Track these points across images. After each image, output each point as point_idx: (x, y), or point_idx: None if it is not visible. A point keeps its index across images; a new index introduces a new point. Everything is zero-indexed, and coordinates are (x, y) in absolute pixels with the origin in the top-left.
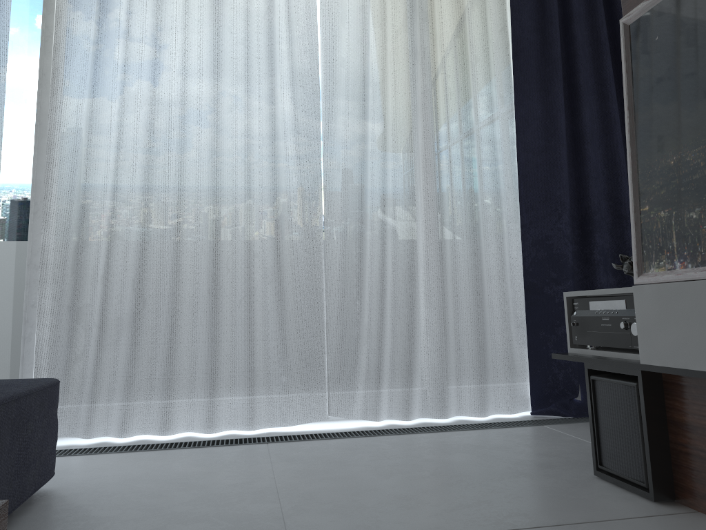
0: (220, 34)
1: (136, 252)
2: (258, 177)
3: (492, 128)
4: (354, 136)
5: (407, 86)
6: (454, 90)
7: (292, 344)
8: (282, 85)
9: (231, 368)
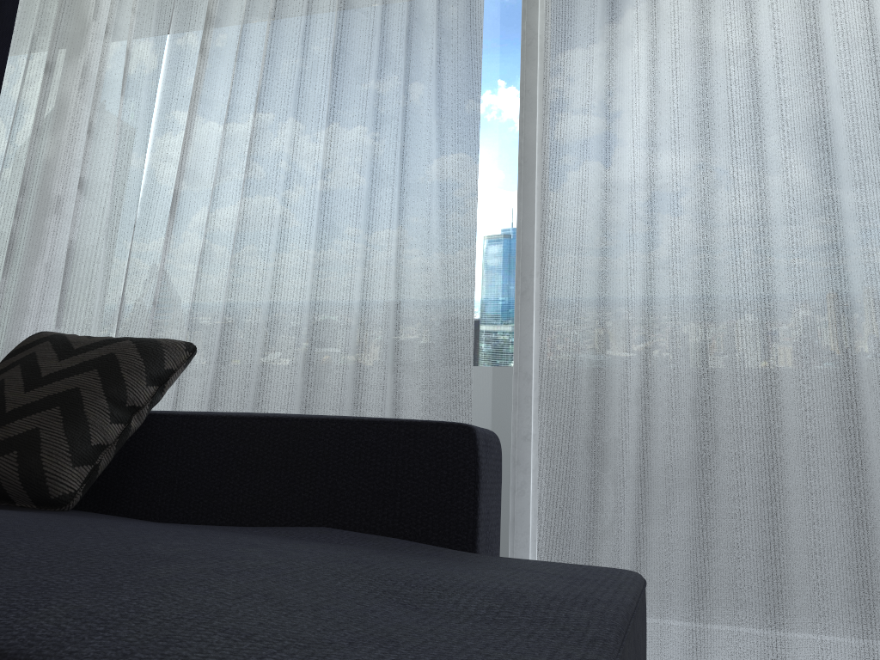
0: None
1: (694, 351)
2: None
3: None
4: None
5: None
6: None
7: None
8: None
9: None
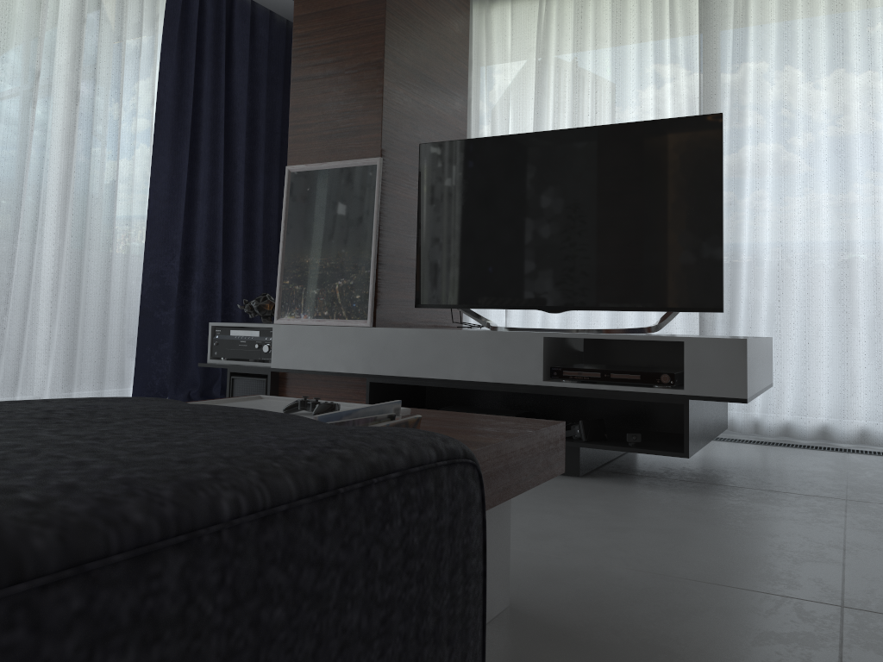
0: None
1: None
2: None
3: (132, 174)
4: (14, 161)
5: (68, 123)
6: (105, 134)
7: None
8: None
9: None
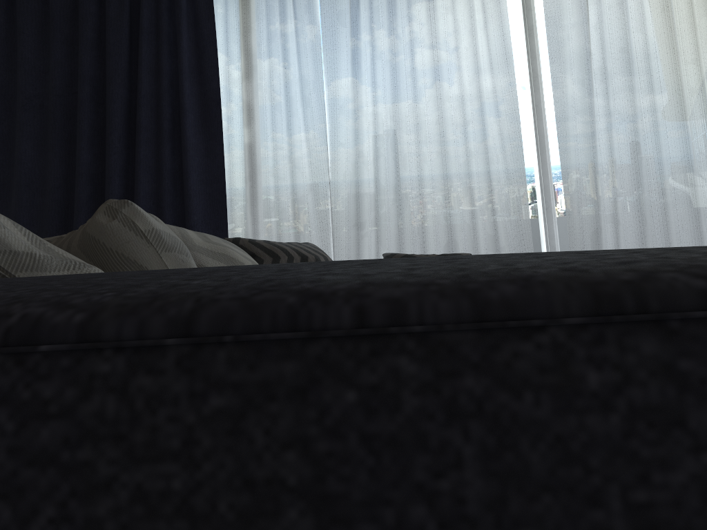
0: (678, 58)
1: (637, 233)
2: None
3: None
4: None
5: None
6: None
7: None
8: None
9: None
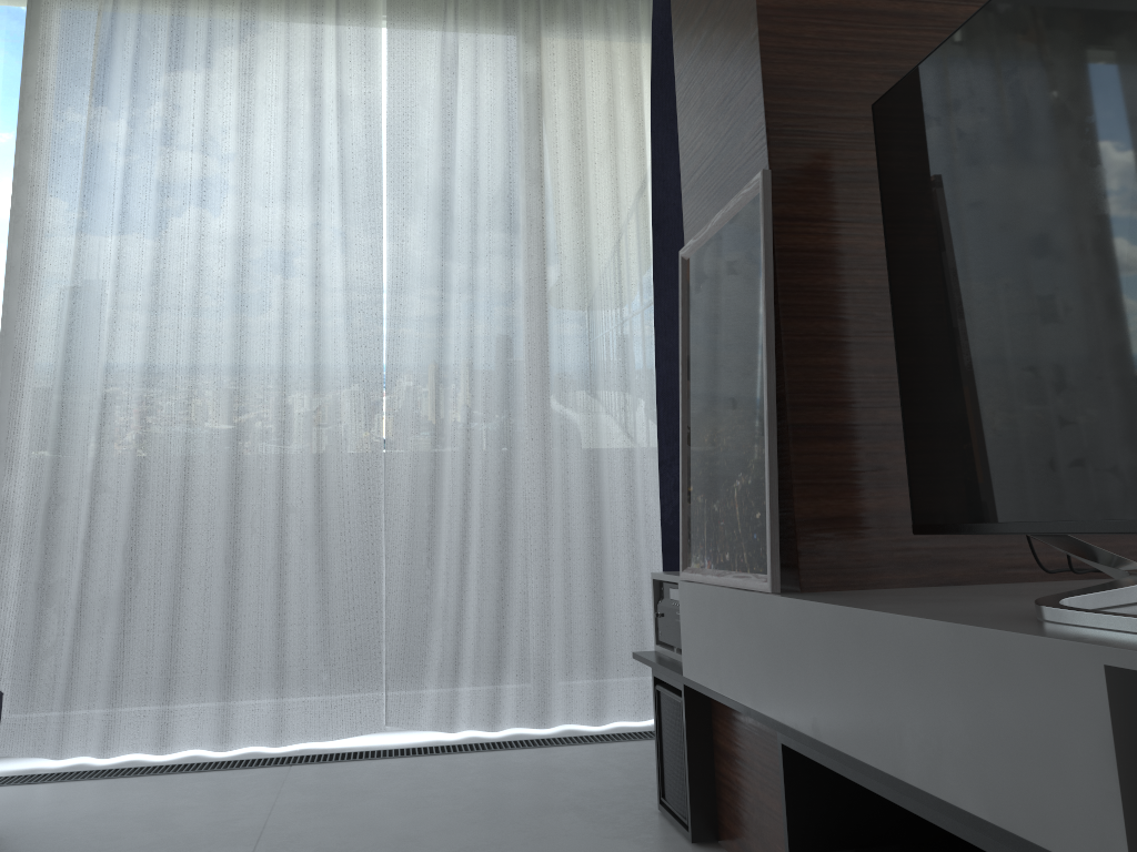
0: (248, 212)
1: (129, 509)
2: (297, 403)
3: (622, 328)
4: (429, 345)
5: (503, 275)
6: (570, 277)
7: (338, 629)
8: (333, 277)
9: (255, 663)
